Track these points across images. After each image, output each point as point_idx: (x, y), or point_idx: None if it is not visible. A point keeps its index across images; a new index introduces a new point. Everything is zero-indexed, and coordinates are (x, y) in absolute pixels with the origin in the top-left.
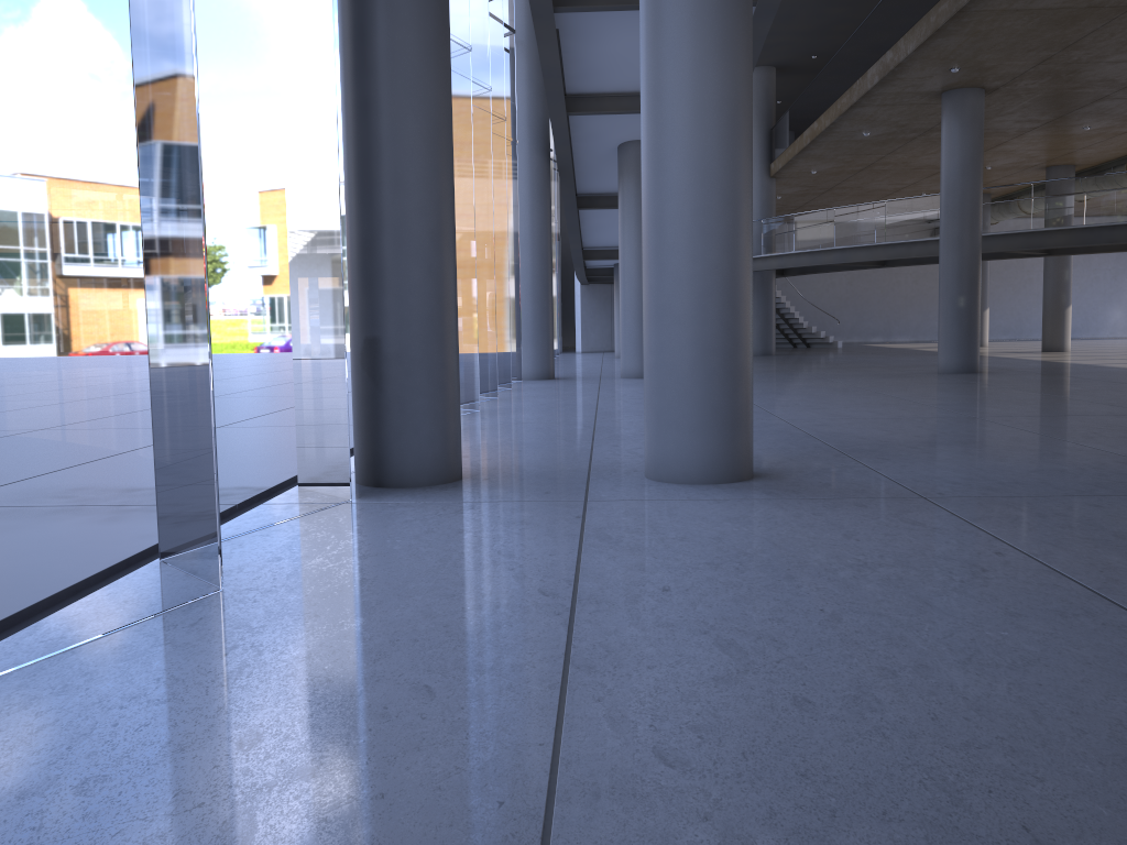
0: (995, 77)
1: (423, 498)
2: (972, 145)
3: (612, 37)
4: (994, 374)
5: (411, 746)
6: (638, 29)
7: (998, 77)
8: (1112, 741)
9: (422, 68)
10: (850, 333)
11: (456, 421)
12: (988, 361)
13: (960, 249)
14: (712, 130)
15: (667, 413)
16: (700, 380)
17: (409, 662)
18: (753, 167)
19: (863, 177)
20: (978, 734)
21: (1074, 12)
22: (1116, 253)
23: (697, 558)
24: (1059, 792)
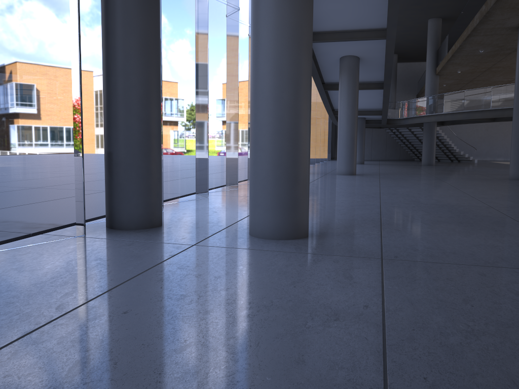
0: None
1: (118, 237)
2: None
3: (322, 2)
4: None
5: None
6: None
7: None
8: None
9: (135, 12)
10: (485, 155)
11: (154, 197)
12: None
13: None
14: (280, 41)
15: (255, 198)
16: (271, 181)
17: None
18: (427, 70)
19: (487, 74)
20: None
21: None
22: None
23: (182, 290)
24: None
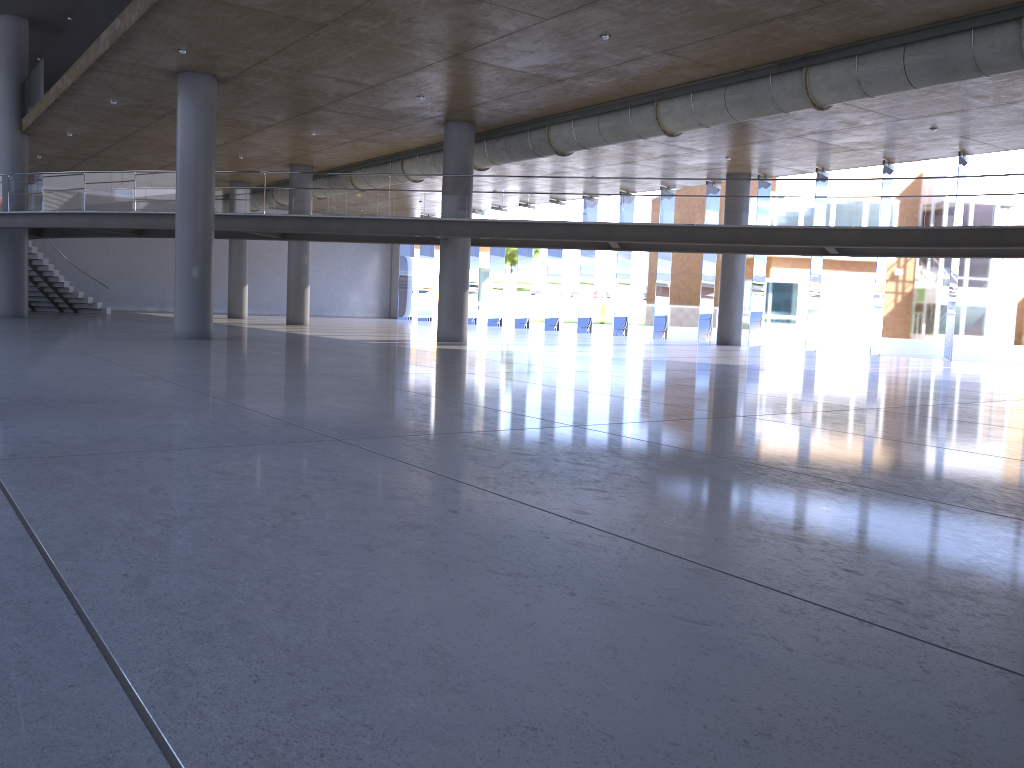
0: (223, 68)
1: None
2: (205, 127)
3: None
4: (223, 340)
5: None
6: None
7: (226, 68)
8: None
9: None
10: (125, 301)
11: None
12: (232, 330)
13: (194, 222)
14: None
15: None
16: None
17: None
18: (2, 119)
19: (124, 148)
20: None
21: (276, 19)
22: (355, 247)
23: None
24: None
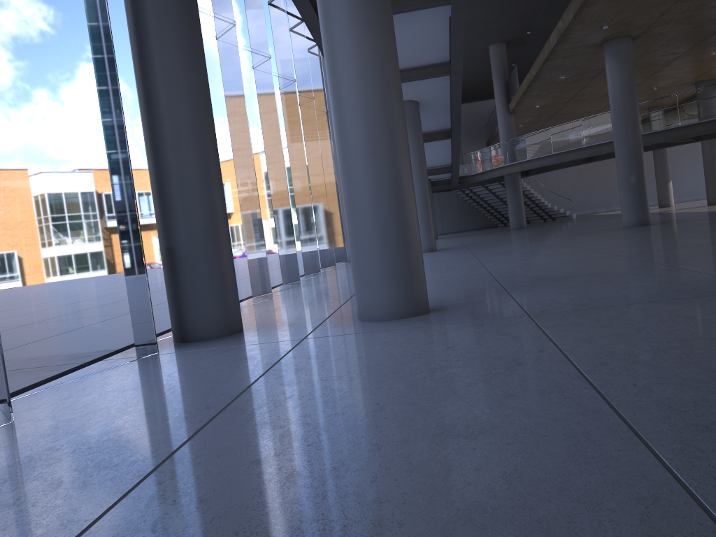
0: (635, 28)
1: (202, 347)
2: (627, 75)
3: None
4: (660, 224)
5: (2, 527)
6: None
7: (637, 28)
8: (483, 490)
9: (181, 72)
10: (583, 208)
11: (232, 295)
12: (665, 216)
13: (627, 144)
14: (368, 86)
15: (362, 275)
16: (380, 251)
17: (69, 464)
18: (498, 108)
19: (572, 105)
20: (392, 491)
21: None
22: None
23: (333, 373)
24: (404, 535)
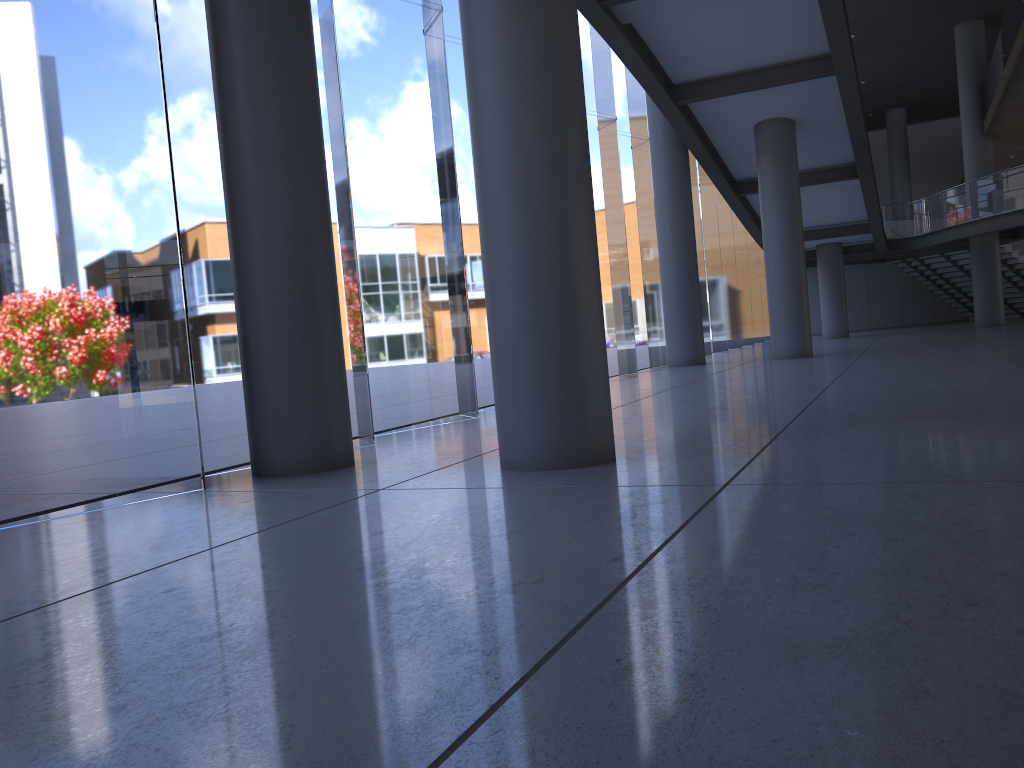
0: None
1: (258, 487)
2: None
3: (689, 21)
4: None
5: None
6: (710, 7)
7: None
8: None
9: (265, 81)
10: None
11: (330, 412)
12: None
13: None
14: (512, 91)
15: (500, 395)
16: (523, 358)
17: None
18: (964, 128)
19: None
20: None
21: None
22: None
23: (297, 555)
24: None
